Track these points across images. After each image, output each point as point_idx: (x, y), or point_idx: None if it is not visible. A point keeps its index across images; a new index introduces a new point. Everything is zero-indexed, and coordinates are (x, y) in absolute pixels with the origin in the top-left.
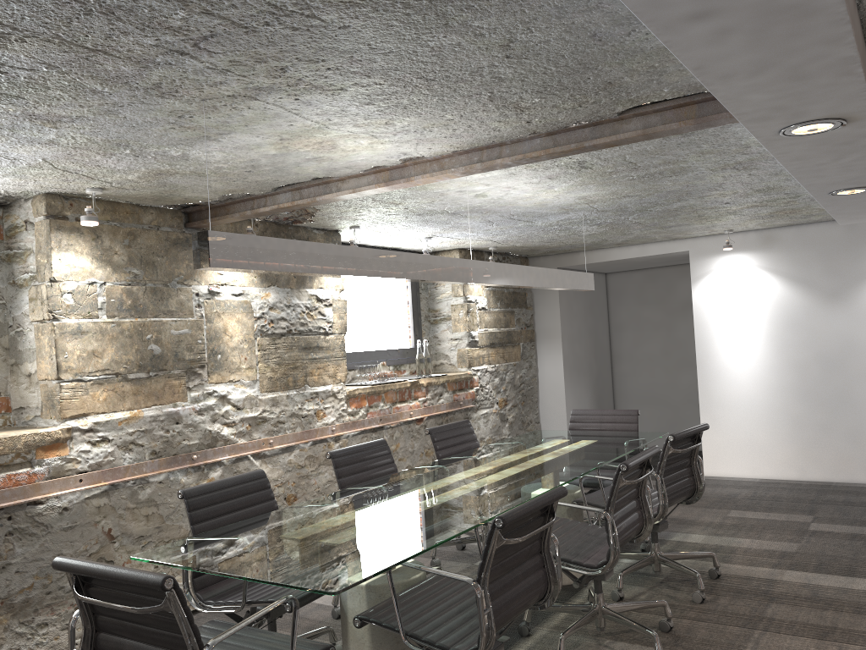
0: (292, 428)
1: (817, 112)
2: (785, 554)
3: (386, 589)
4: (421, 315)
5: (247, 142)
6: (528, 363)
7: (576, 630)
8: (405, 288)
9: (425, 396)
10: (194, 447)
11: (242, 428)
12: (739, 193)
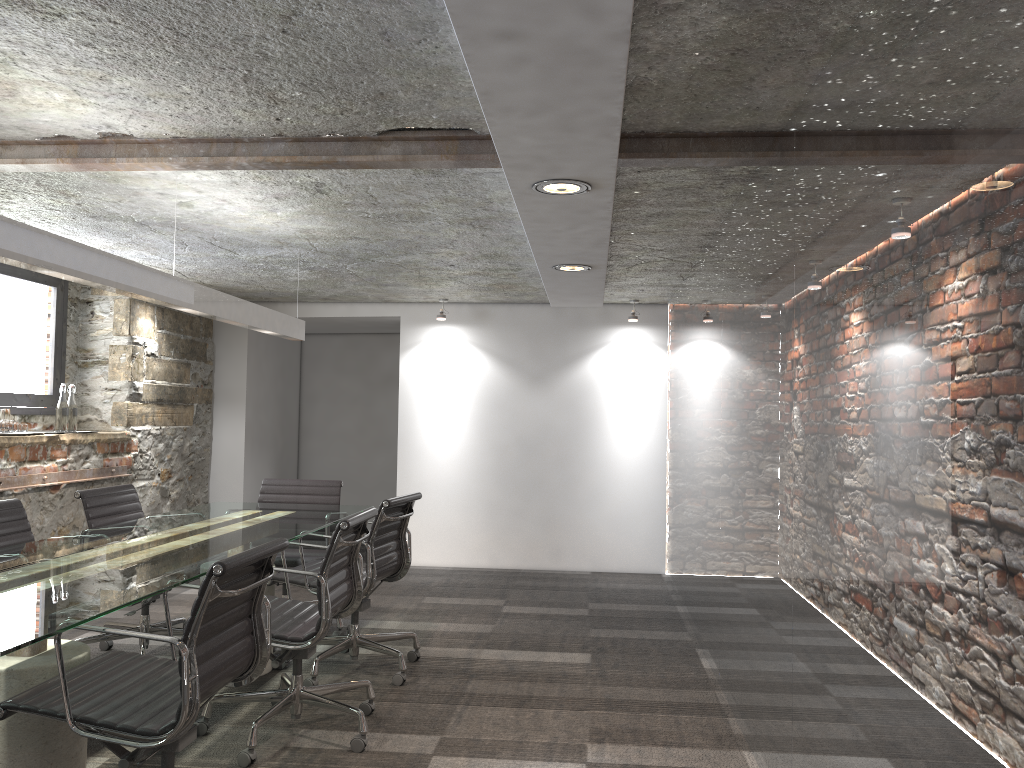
0: None
1: (571, 170)
2: (481, 635)
3: (37, 674)
4: (66, 354)
5: None
6: (202, 429)
7: (271, 717)
8: (47, 315)
9: (66, 457)
10: None
11: None
12: (467, 255)
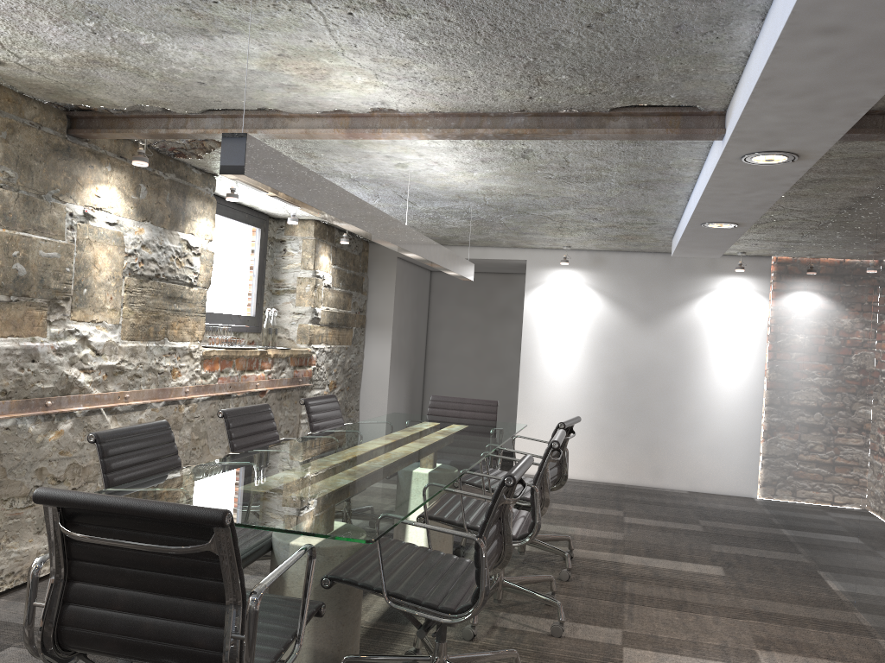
0: (147, 384)
1: (790, 144)
2: (616, 542)
3: (336, 552)
4: (265, 283)
5: (241, 49)
6: (357, 349)
7: None
8: (253, 251)
9: (271, 368)
10: (47, 391)
11: (98, 377)
12: (615, 211)
